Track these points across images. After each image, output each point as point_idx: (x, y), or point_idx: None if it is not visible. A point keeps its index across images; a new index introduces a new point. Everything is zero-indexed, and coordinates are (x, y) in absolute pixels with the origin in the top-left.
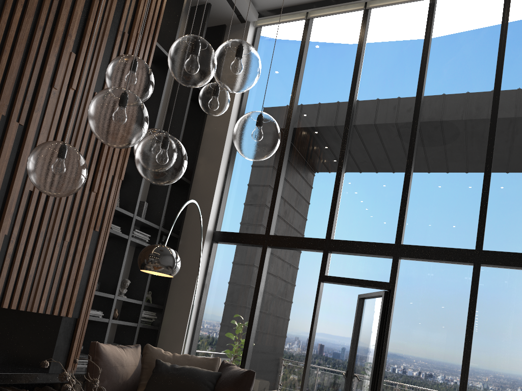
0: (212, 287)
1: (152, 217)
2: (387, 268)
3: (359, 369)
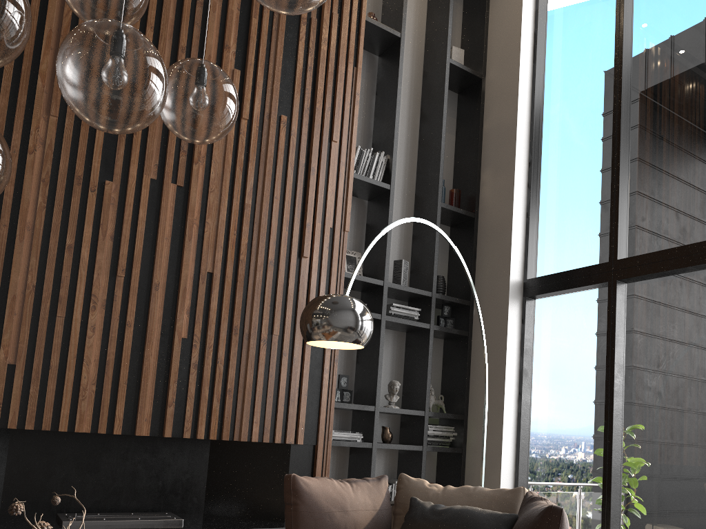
0: (537, 373)
1: (421, 281)
2: None
3: None
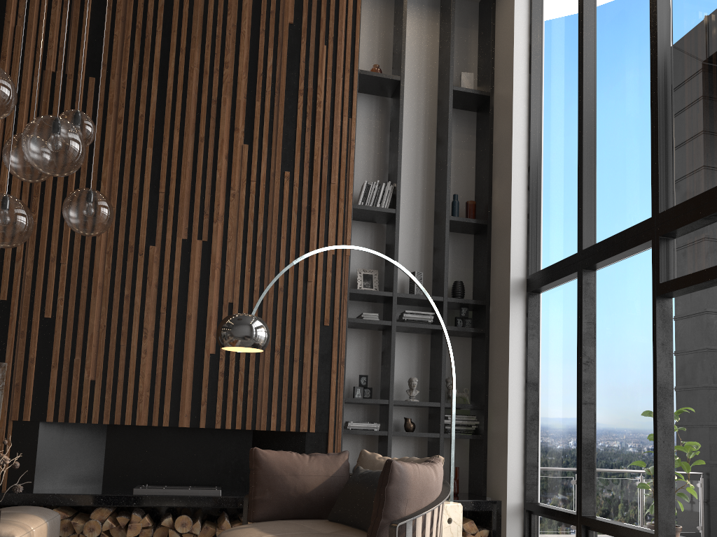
0: (541, 362)
1: (437, 288)
2: None
3: None
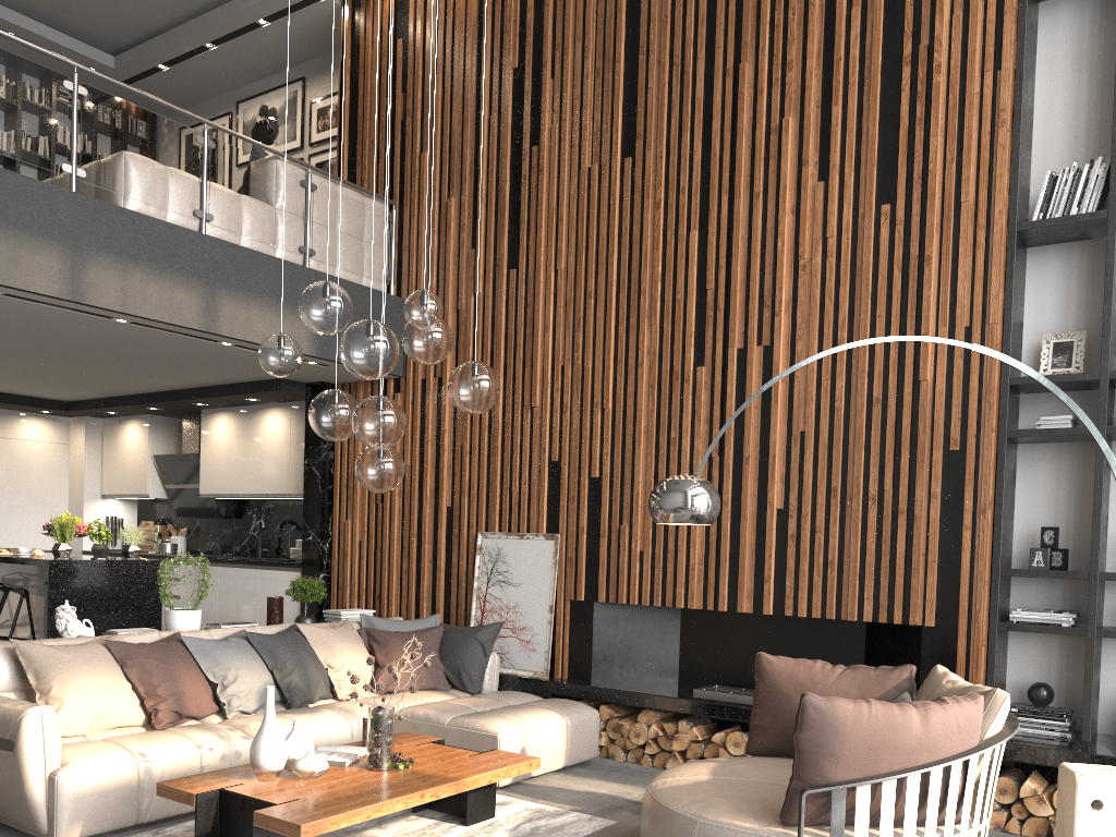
0: None
1: None
2: None
3: None
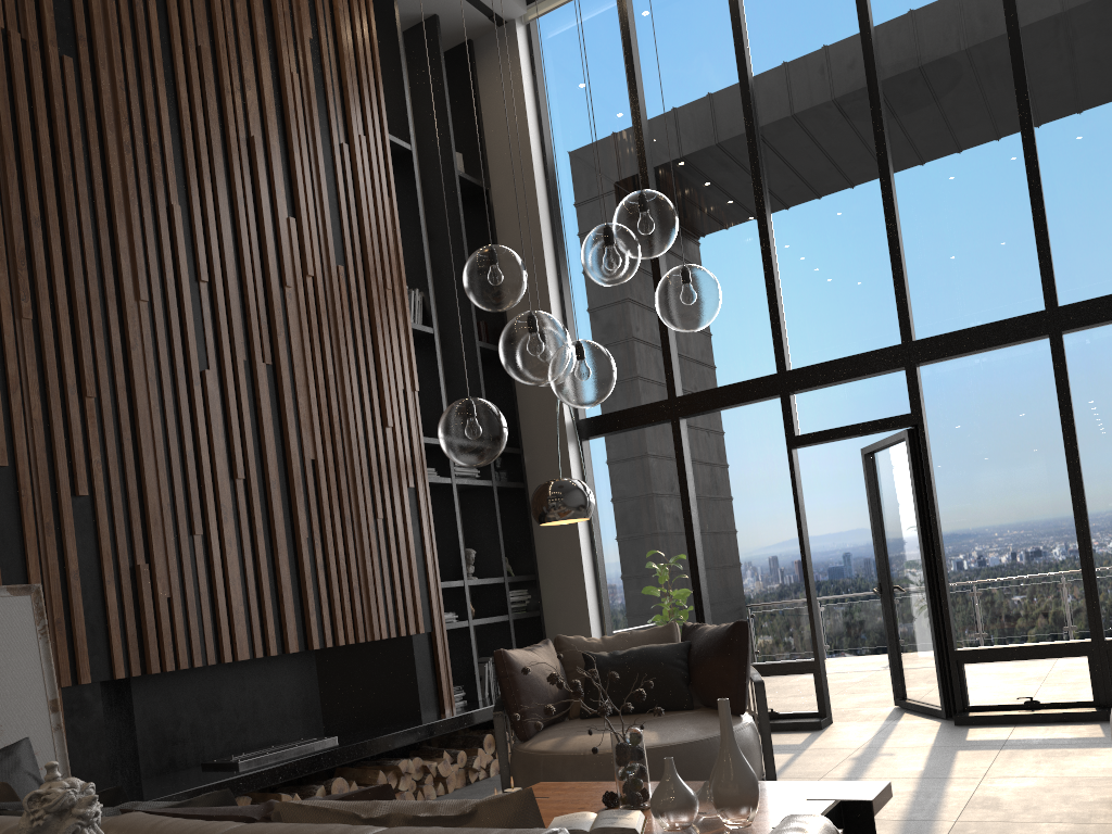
0: (605, 518)
1: None
2: (900, 390)
3: (900, 574)
